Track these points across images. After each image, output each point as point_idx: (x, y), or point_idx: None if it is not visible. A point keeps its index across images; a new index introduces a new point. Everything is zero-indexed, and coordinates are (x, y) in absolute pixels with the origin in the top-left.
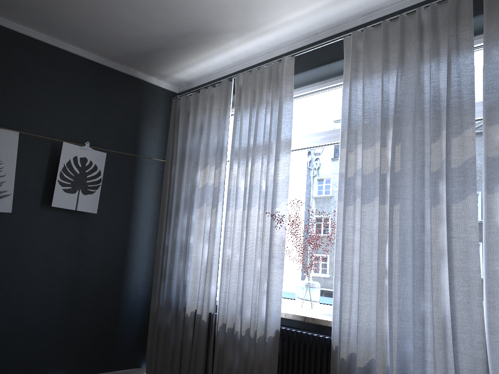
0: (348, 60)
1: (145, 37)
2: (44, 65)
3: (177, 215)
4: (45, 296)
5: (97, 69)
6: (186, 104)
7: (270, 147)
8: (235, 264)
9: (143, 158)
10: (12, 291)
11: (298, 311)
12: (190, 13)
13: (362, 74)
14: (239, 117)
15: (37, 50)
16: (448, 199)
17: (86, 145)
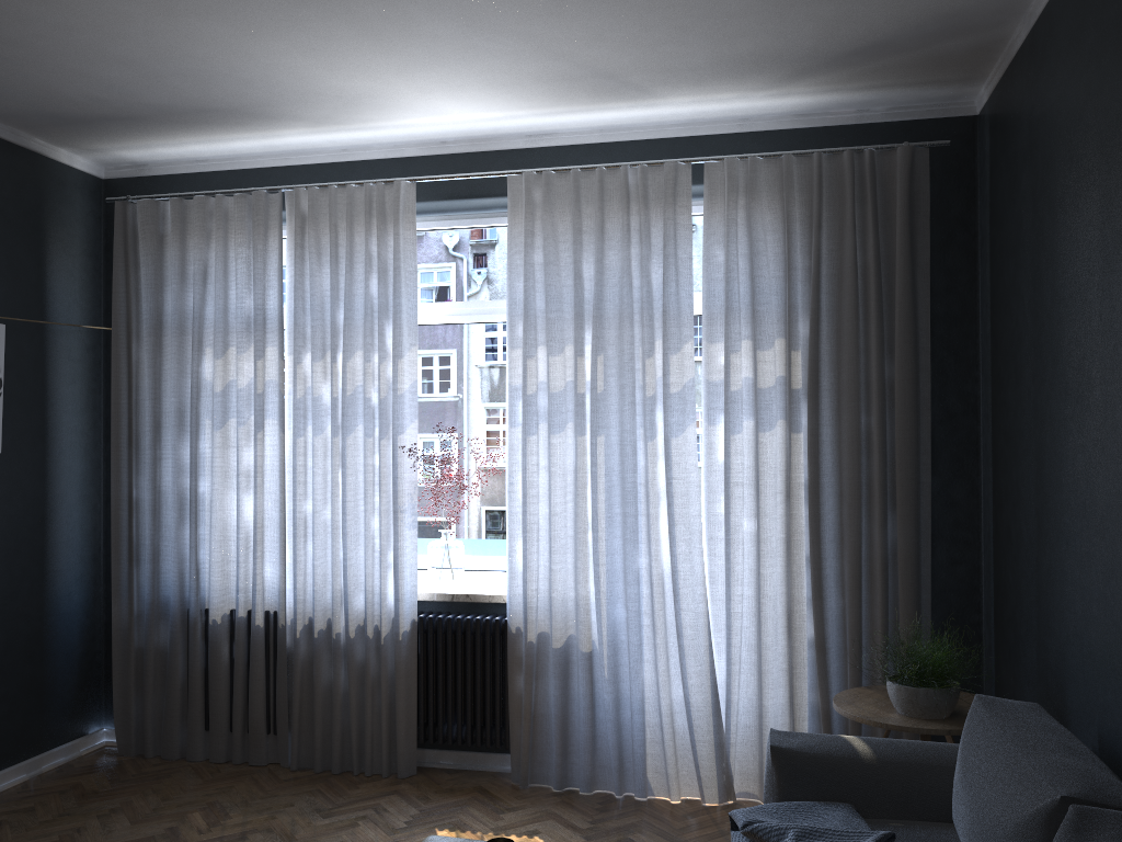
0: (516, 213)
1: (115, 101)
2: None
3: (159, 441)
4: None
5: None
6: (157, 219)
7: (383, 334)
8: (322, 526)
9: (57, 324)
10: None
11: (439, 588)
12: (247, 91)
13: (540, 240)
14: (303, 269)
15: None
16: (667, 432)
17: None
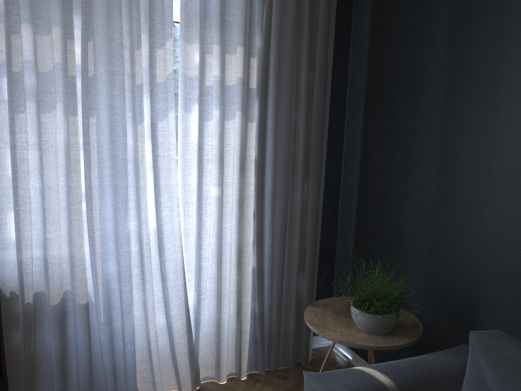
0: None
1: None
2: None
3: None
4: None
5: None
6: None
7: None
8: None
9: None
10: None
11: None
12: None
13: None
14: None
15: None
16: (154, 117)
17: None
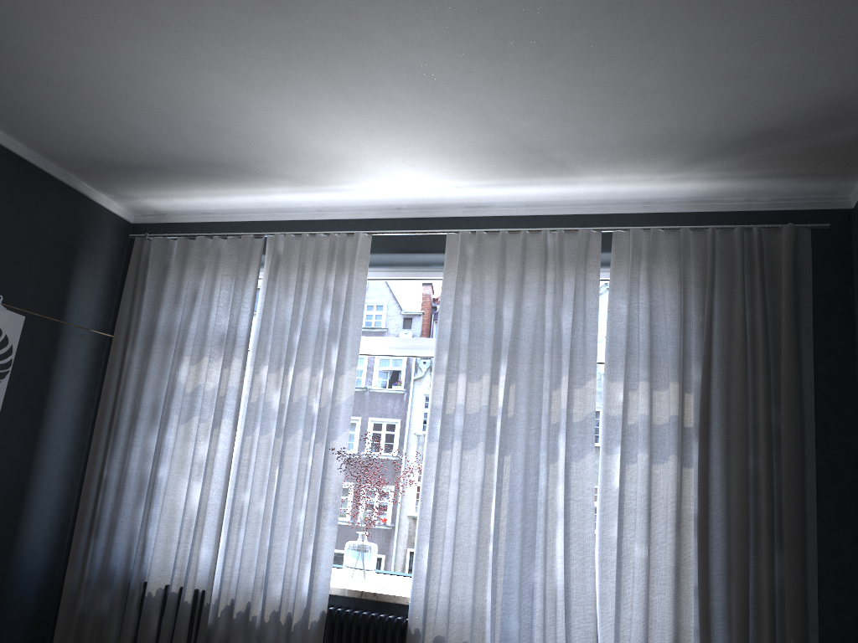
0: (451, 263)
1: (143, 150)
2: None
3: (133, 430)
4: None
5: (22, 169)
6: (165, 253)
7: (329, 354)
8: (255, 515)
9: (71, 326)
10: None
11: (350, 584)
12: (245, 146)
13: (469, 286)
14: (272, 297)
15: None
16: (568, 457)
17: None
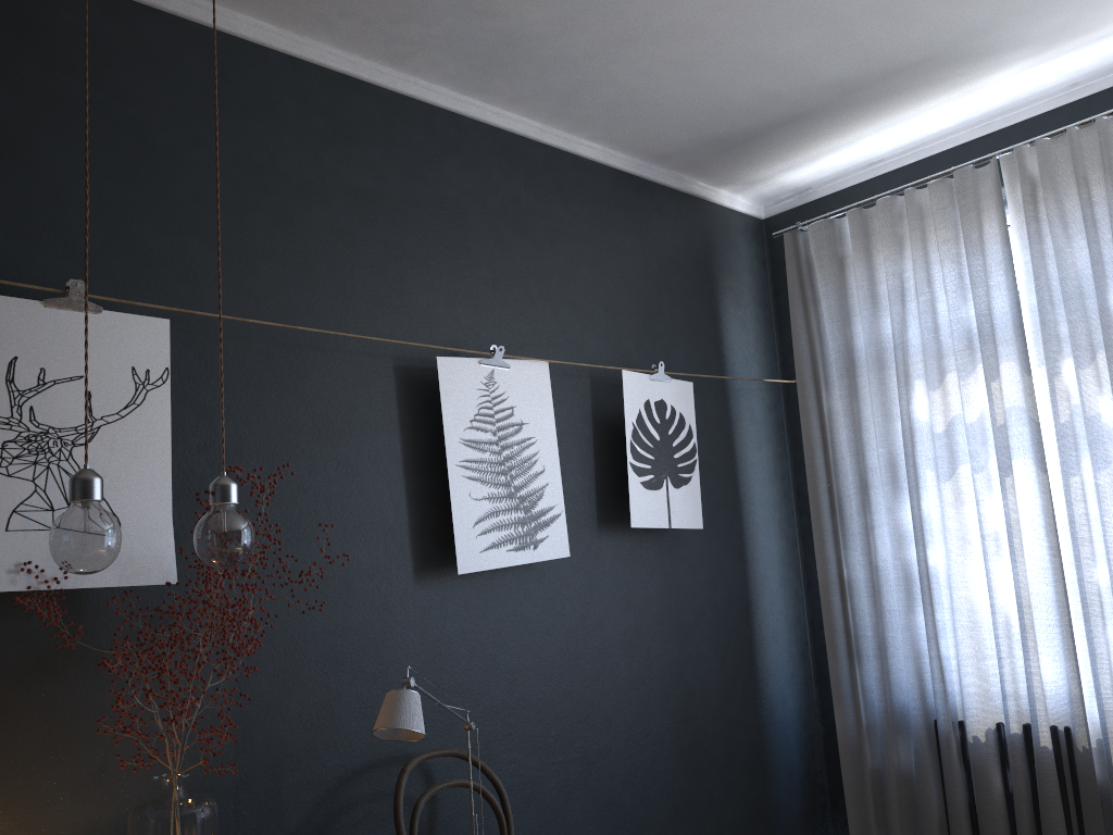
0: None
1: (789, 91)
2: (546, 196)
3: (867, 504)
4: (643, 743)
5: (630, 188)
6: (833, 241)
7: None
8: None
9: (736, 382)
10: (590, 745)
11: None
12: (959, 13)
13: None
14: (1042, 249)
15: (528, 162)
16: None
17: (659, 370)
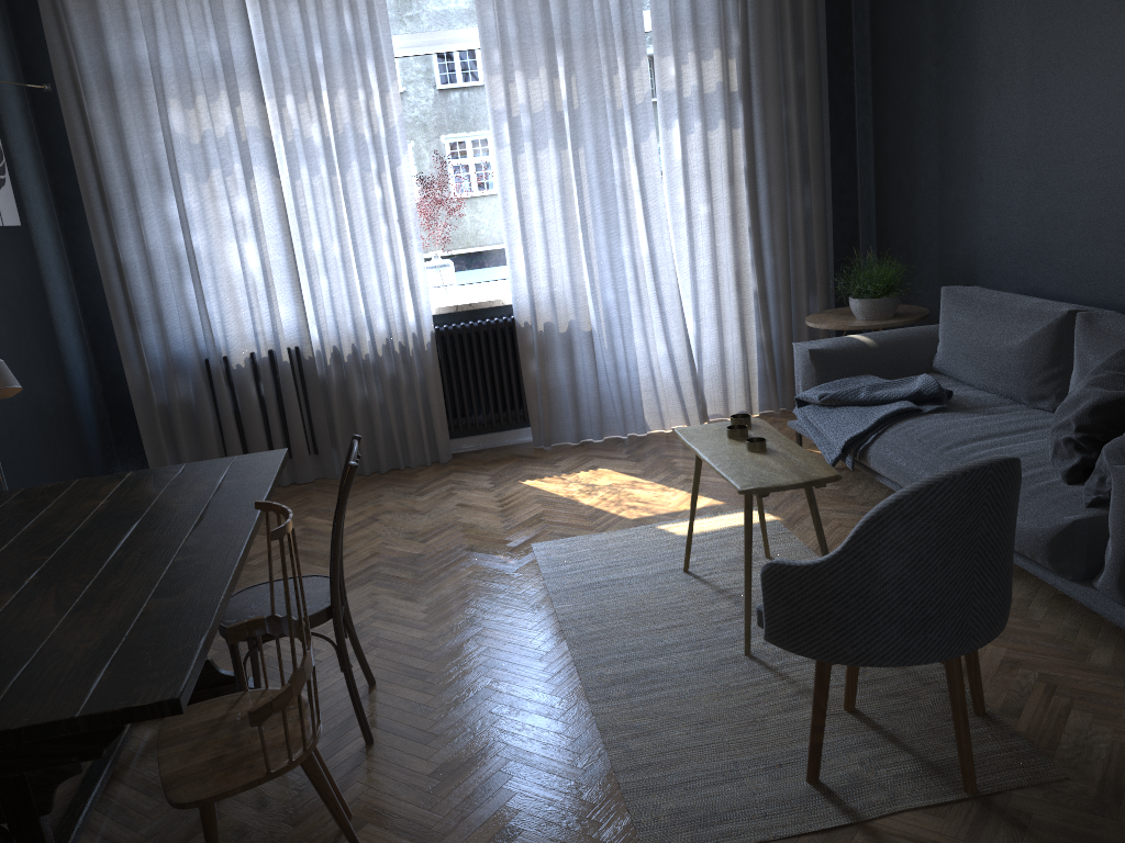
0: None
1: None
2: None
3: (137, 201)
4: (12, 411)
5: None
6: None
7: (367, 71)
8: (334, 261)
9: None
10: None
11: (442, 302)
12: None
13: None
14: (268, 8)
15: None
16: (636, 139)
17: None
